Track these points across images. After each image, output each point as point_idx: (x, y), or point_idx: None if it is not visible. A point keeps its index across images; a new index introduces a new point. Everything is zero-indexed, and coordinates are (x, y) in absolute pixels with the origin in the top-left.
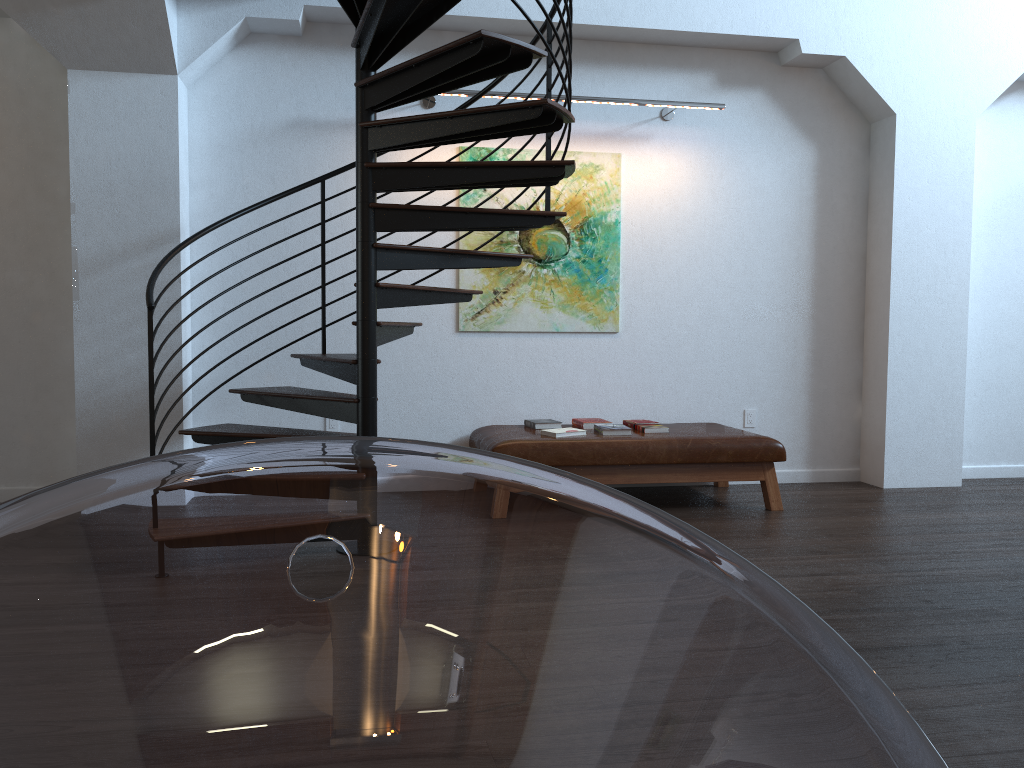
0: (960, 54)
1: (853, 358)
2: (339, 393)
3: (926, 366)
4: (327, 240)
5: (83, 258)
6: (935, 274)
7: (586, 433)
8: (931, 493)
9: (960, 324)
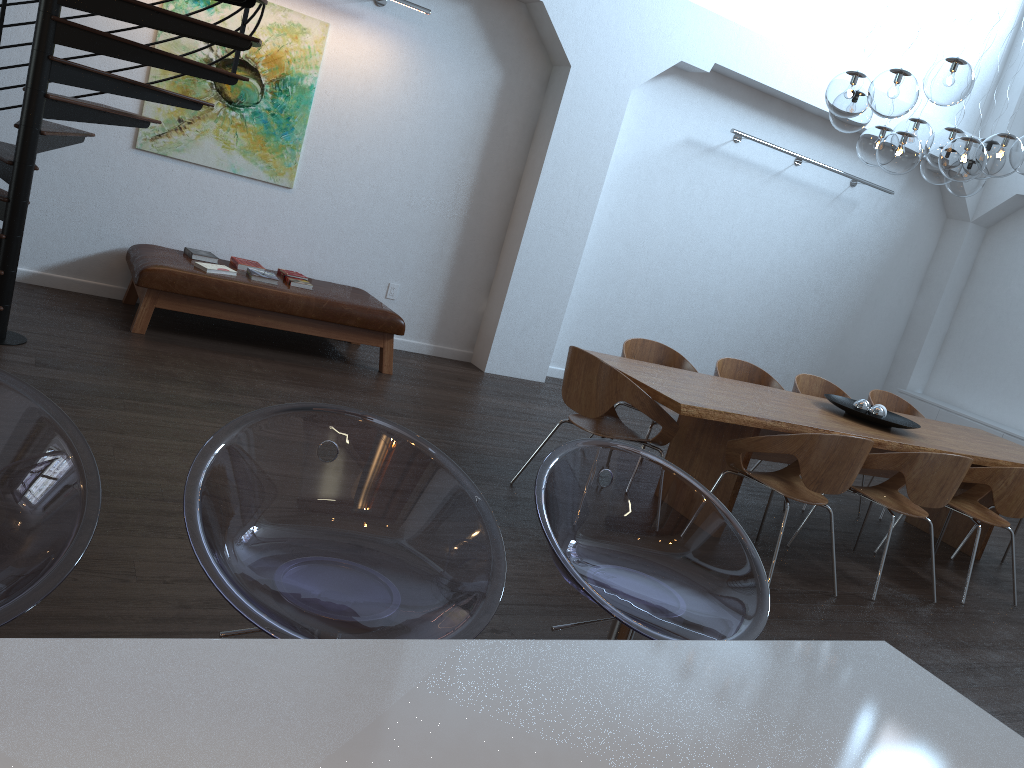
0: (634, 32)
1: (490, 261)
2: None
3: (542, 282)
4: (6, 25)
5: None
6: (567, 210)
7: (237, 274)
8: (517, 384)
9: (576, 255)
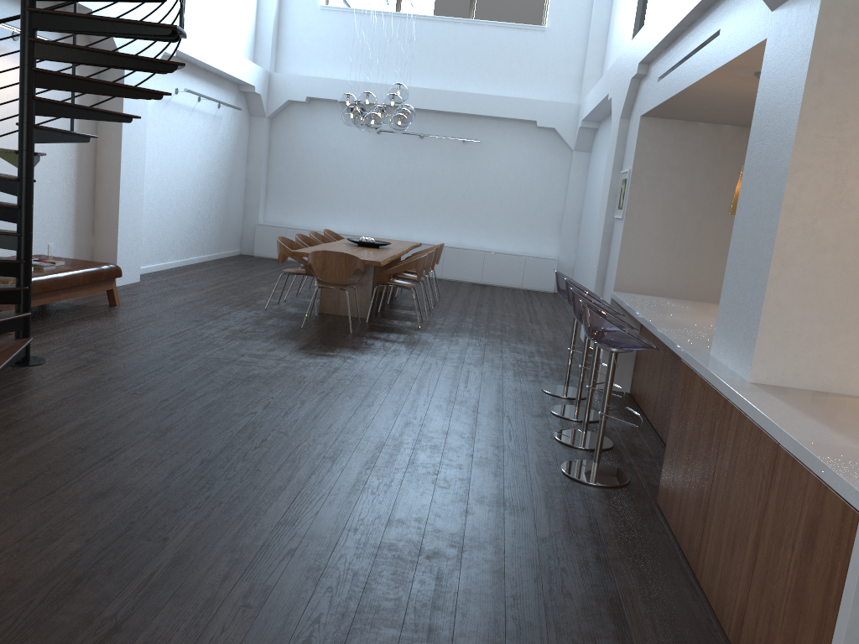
0: None
1: (91, 209)
2: None
3: (131, 216)
4: None
5: None
6: (135, 163)
7: None
8: (142, 287)
9: (142, 192)
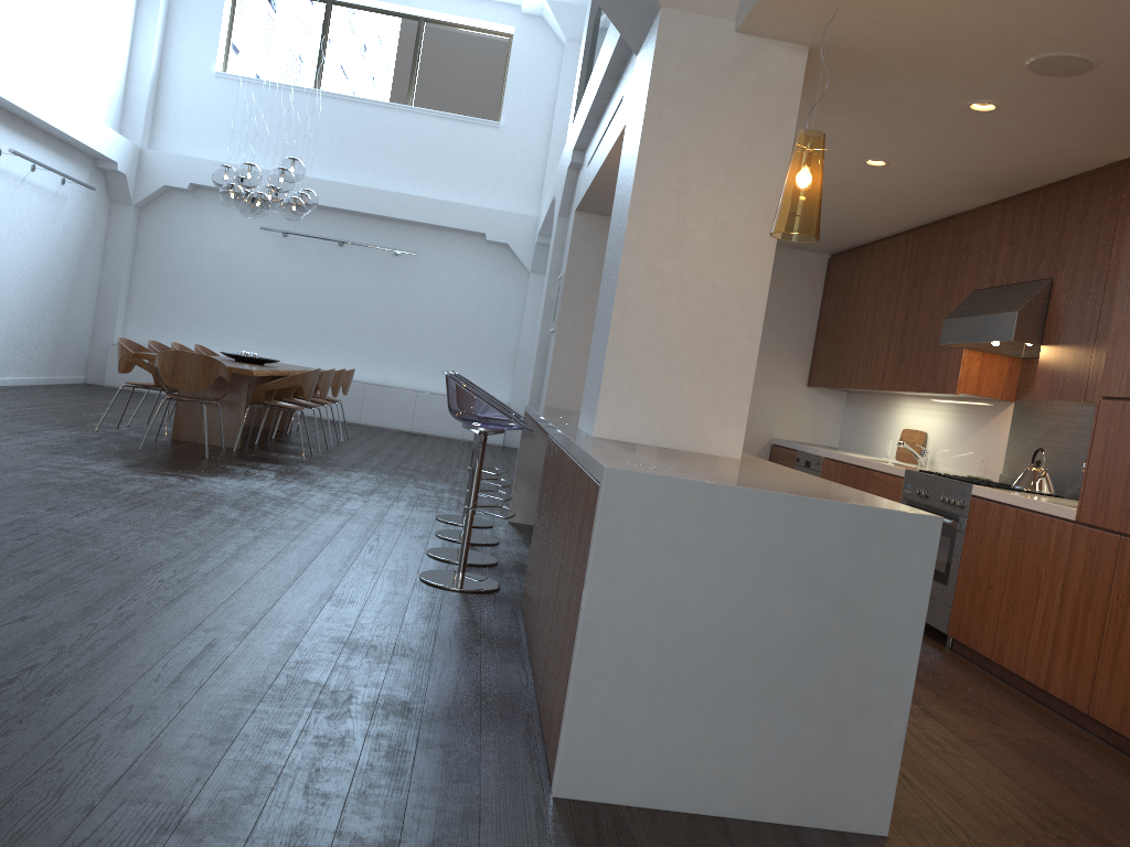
0: None
1: None
2: None
3: None
4: None
5: None
6: None
7: None
8: None
9: None
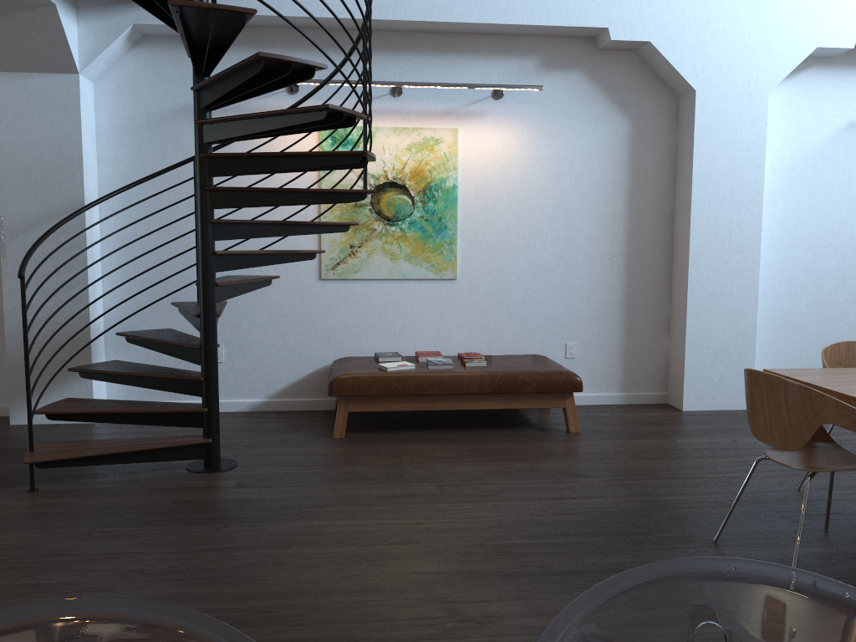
0: (754, 36)
1: (662, 299)
2: (196, 338)
3: (721, 307)
4: None
5: (8, 224)
6: (730, 228)
7: (416, 366)
8: (720, 416)
9: (752, 271)
